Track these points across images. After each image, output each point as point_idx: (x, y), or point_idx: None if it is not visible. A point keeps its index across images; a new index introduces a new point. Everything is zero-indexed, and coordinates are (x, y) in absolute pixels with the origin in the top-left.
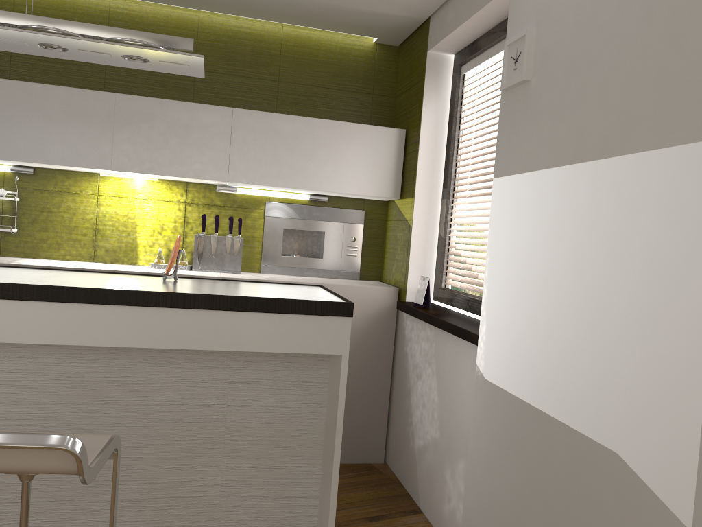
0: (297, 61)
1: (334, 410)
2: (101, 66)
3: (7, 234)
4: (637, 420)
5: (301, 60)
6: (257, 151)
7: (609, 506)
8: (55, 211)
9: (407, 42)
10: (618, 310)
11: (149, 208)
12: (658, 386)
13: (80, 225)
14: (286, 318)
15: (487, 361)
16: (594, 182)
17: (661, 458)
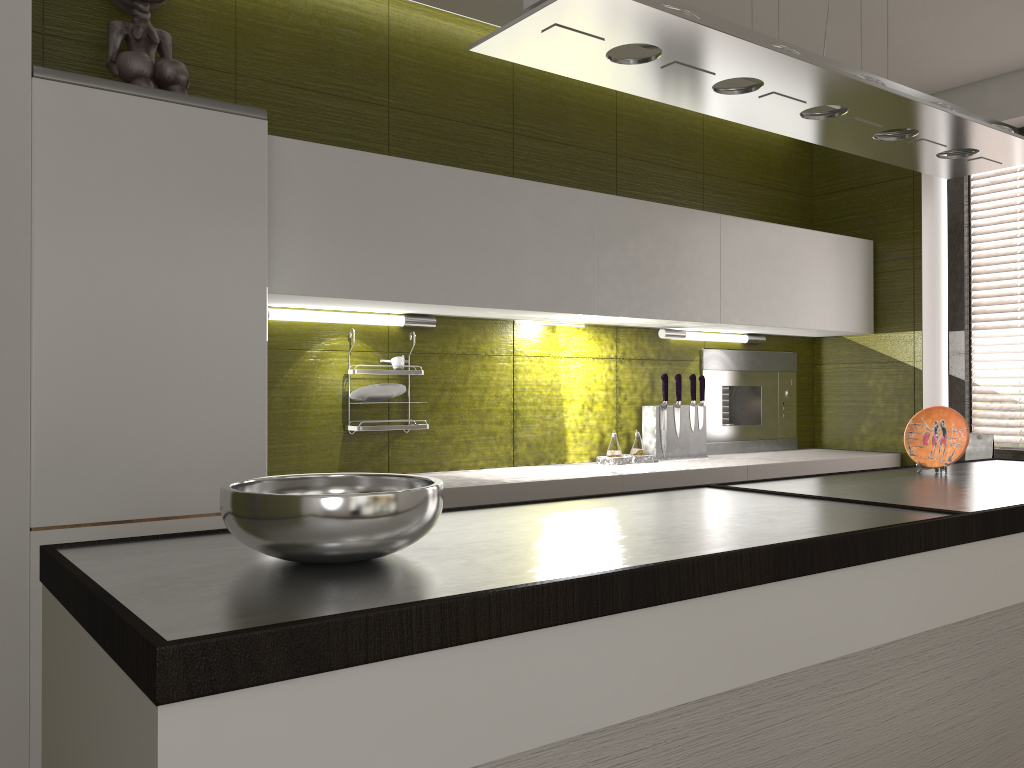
0: (720, 145)
1: None
2: (507, 147)
3: (397, 434)
4: None
5: (723, 144)
6: (746, 276)
7: None
8: (461, 387)
9: None
10: None
11: (575, 372)
12: None
13: (494, 407)
14: None
15: None
16: None
17: None
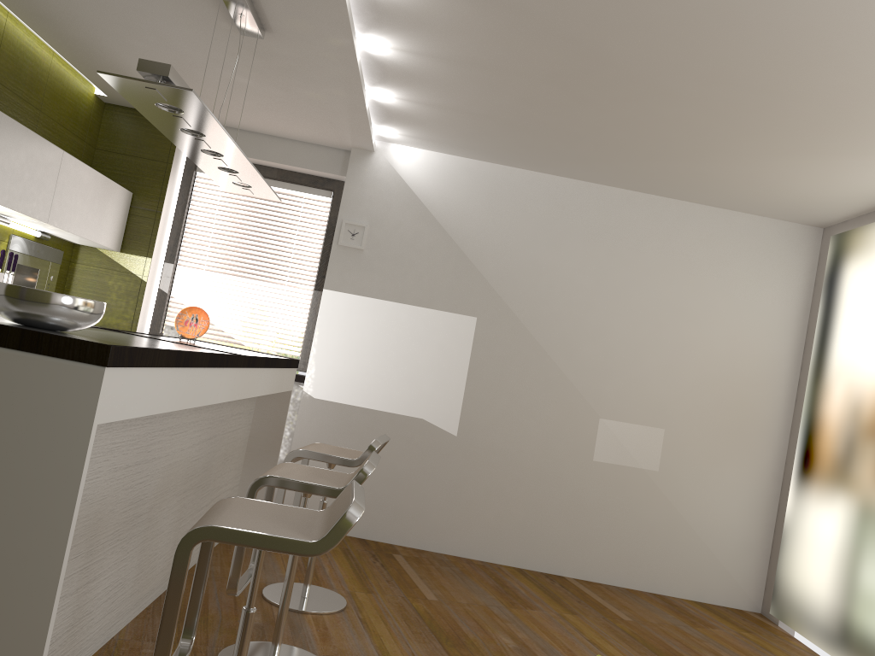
0: (54, 95)
1: (277, 423)
2: None
3: None
4: (433, 405)
5: (56, 95)
6: (68, 196)
7: (417, 438)
8: None
9: (126, 110)
10: (424, 366)
11: None
12: (444, 393)
13: None
14: (290, 370)
15: (316, 389)
16: (412, 314)
17: (445, 416)
